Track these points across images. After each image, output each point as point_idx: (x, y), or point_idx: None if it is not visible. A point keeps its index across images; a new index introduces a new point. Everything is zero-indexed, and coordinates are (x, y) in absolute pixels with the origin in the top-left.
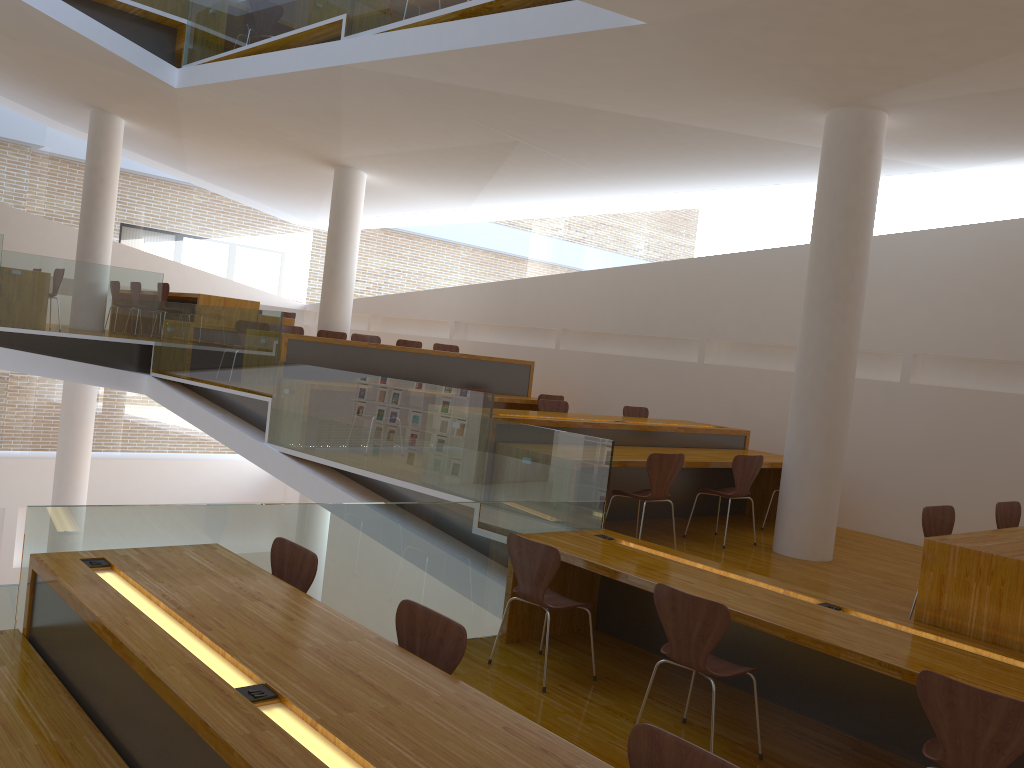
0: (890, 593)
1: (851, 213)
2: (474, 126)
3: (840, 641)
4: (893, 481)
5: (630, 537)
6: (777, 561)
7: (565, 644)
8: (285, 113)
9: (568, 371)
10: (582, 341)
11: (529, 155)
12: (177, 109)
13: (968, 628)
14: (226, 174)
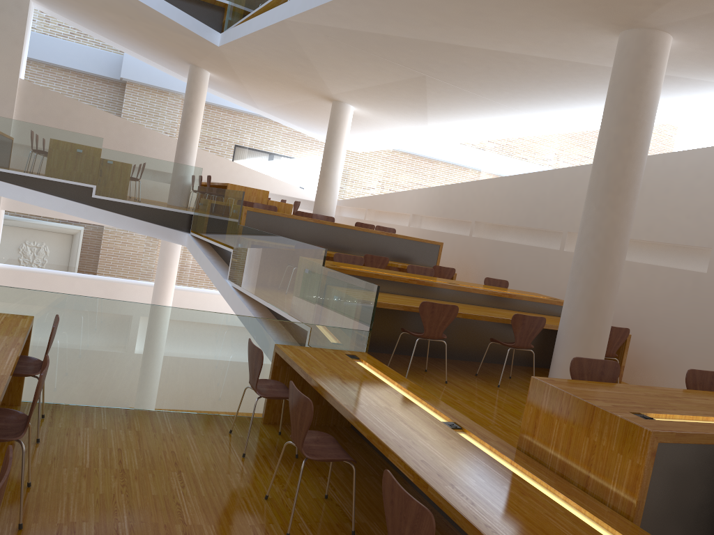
0: None
1: (626, 118)
2: (390, 64)
3: (397, 445)
4: (693, 357)
5: (375, 359)
6: None
7: None
8: (281, 61)
9: (475, 253)
10: (490, 231)
11: (439, 87)
12: (228, 62)
13: (548, 459)
14: (279, 109)
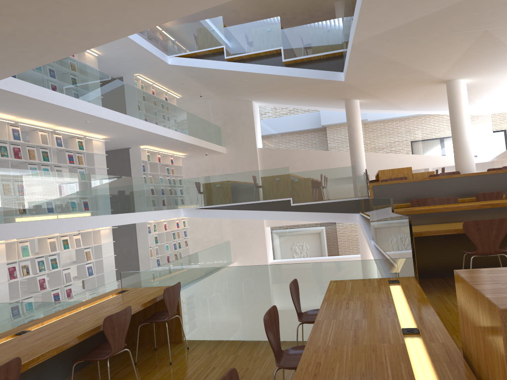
0: None
1: None
2: (450, 35)
3: (314, 350)
4: None
5: (414, 281)
6: None
7: None
8: (384, 71)
9: None
10: None
11: None
12: (358, 88)
13: (473, 358)
14: (419, 105)
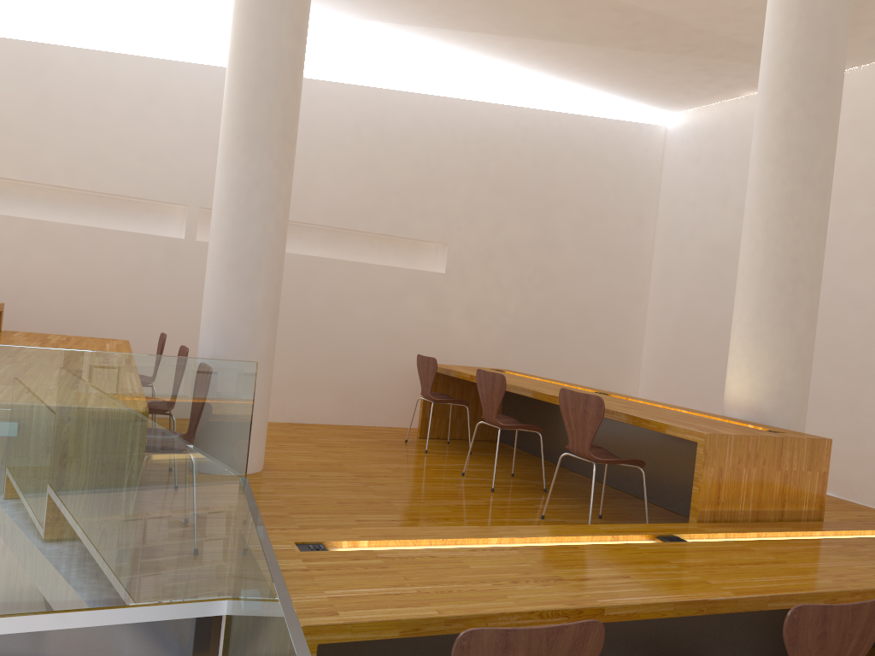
0: (402, 488)
1: (300, 31)
2: None
3: (852, 581)
4: None
5: (320, 530)
6: (255, 486)
7: None
8: None
9: None
10: None
11: None
12: None
13: (739, 513)
14: None
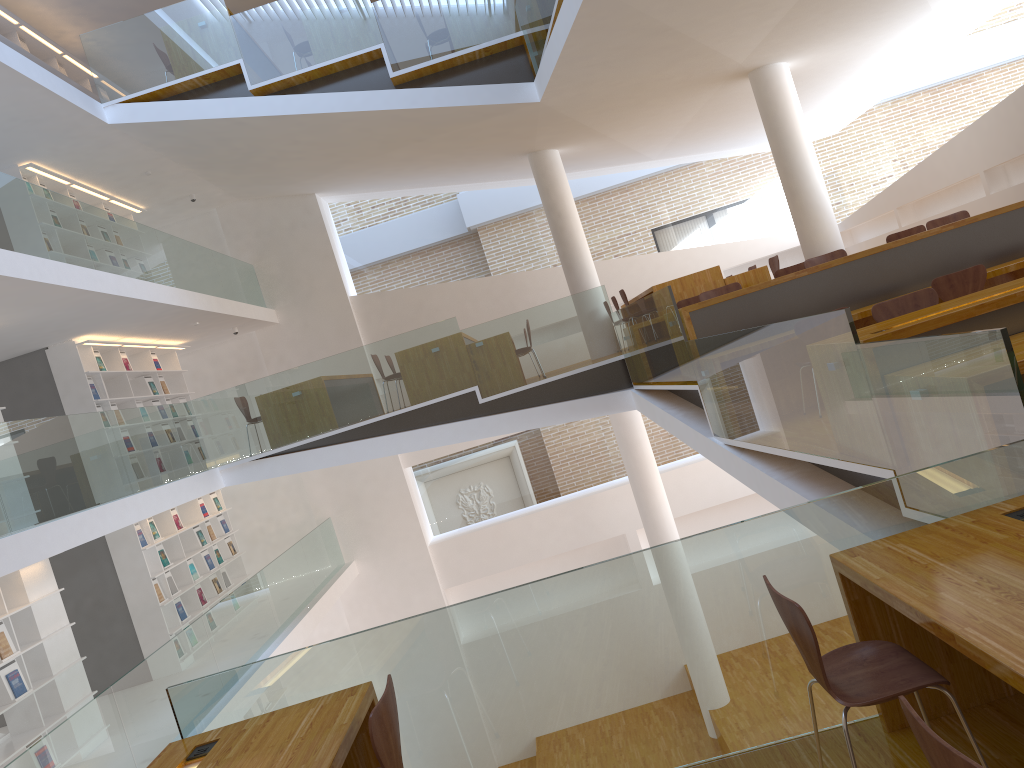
0: None
1: None
2: None
3: None
4: None
5: None
6: None
7: (1009, 721)
8: (634, 61)
9: None
10: None
11: None
12: (567, 117)
13: None
14: (679, 142)
